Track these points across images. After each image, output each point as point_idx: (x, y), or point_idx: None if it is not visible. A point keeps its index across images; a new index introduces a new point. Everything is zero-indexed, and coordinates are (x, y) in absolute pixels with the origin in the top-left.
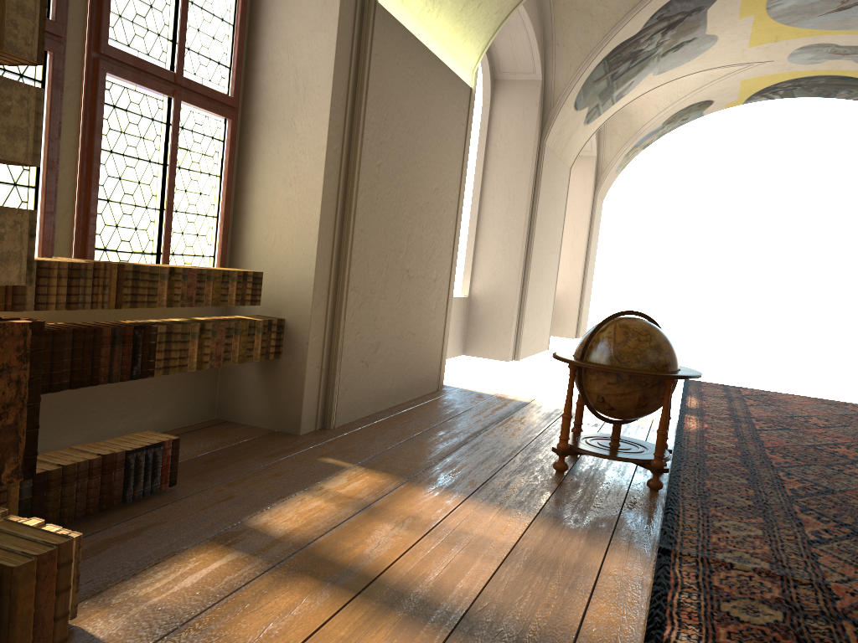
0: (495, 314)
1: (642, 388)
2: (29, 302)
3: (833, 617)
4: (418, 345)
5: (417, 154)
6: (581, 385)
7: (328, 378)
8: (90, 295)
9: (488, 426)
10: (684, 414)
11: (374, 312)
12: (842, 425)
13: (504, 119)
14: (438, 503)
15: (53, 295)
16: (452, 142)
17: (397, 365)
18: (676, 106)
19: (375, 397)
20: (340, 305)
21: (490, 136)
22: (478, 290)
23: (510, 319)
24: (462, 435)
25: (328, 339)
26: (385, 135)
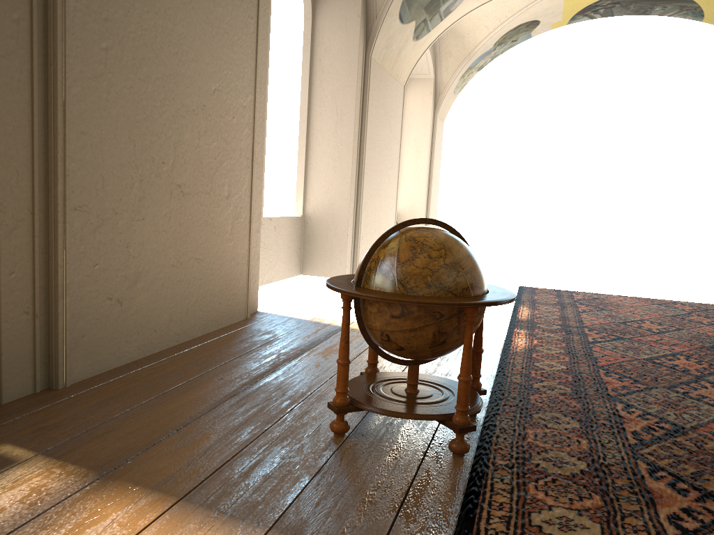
0: (330, 232)
1: (436, 320)
2: None
3: None
4: (209, 272)
5: (178, 43)
6: (361, 320)
7: (50, 325)
8: None
9: (279, 365)
10: (513, 328)
11: (124, 237)
12: (676, 329)
13: (327, 32)
14: (114, 527)
15: None
16: (236, 37)
17: (176, 297)
18: (505, 26)
19: (142, 338)
20: (55, 230)
21: (314, 51)
22: (312, 208)
23: (345, 236)
24: (237, 383)
25: (44, 275)
26: (113, 10)
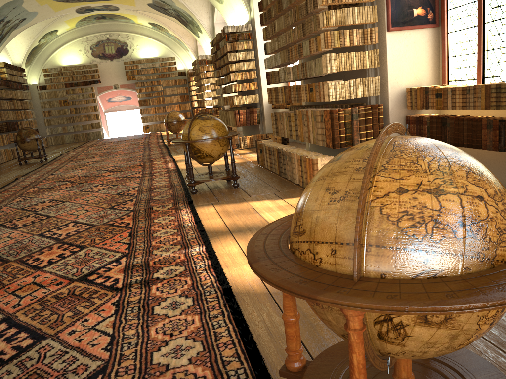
0: None
1: None
2: (448, 106)
3: (125, 287)
4: None
5: None
6: None
7: None
8: (471, 102)
9: None
10: None
11: None
12: None
13: None
14: None
15: (456, 103)
16: None
17: None
18: None
19: None
20: None
21: None
22: None
23: None
24: None
25: None
26: None
